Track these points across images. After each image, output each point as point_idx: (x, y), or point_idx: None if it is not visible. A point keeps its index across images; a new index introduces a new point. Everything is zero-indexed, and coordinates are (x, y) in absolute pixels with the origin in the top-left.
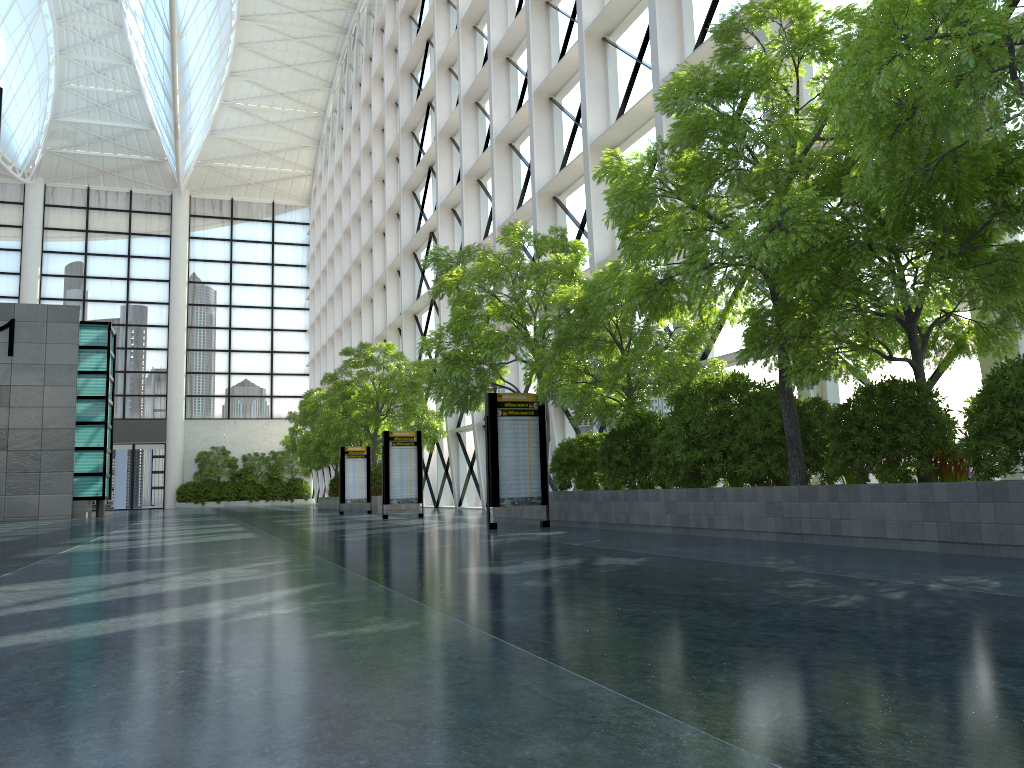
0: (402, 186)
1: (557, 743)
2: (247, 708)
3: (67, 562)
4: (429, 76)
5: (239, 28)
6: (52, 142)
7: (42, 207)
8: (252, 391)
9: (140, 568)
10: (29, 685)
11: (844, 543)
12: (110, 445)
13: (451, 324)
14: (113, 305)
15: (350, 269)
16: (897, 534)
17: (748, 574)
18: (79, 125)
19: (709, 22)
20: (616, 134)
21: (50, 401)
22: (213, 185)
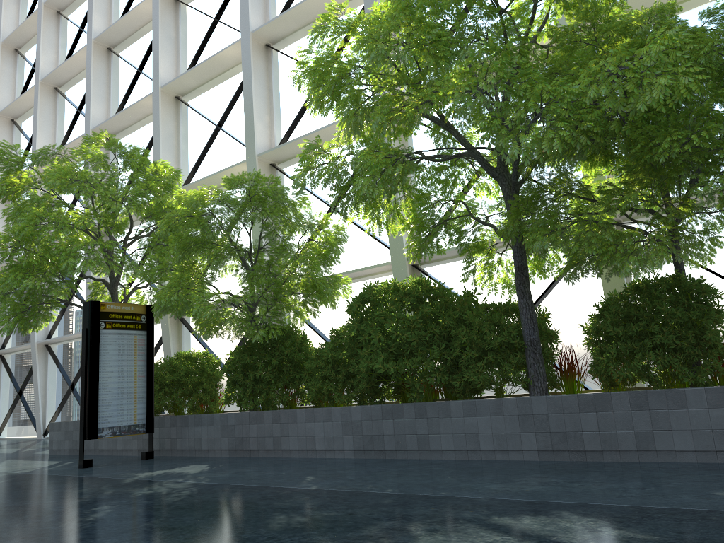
0: None
1: None
2: None
3: None
4: None
5: None
6: None
7: None
8: None
9: None
10: None
11: (660, 459)
12: None
13: (24, 227)
14: None
15: None
16: None
17: None
18: None
19: None
20: (190, 80)
21: None
22: None
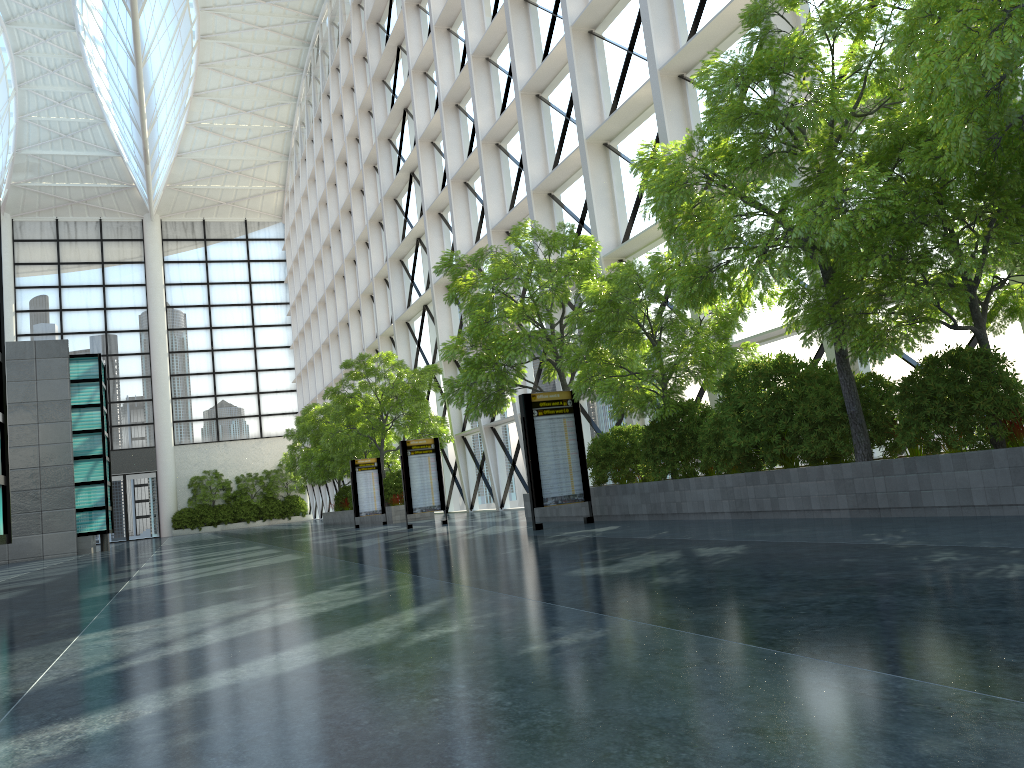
0: (383, 194)
1: (943, 738)
2: (563, 731)
3: (142, 599)
4: (402, 82)
5: (200, 47)
6: (16, 176)
7: (11, 243)
8: (240, 412)
9: (229, 599)
10: (296, 727)
11: (926, 514)
12: (109, 478)
13: (472, 328)
14: (92, 336)
15: (333, 281)
16: (985, 500)
17: (873, 552)
18: (43, 157)
19: (702, 8)
20: (612, 126)
21: (46, 438)
22: (183, 207)
